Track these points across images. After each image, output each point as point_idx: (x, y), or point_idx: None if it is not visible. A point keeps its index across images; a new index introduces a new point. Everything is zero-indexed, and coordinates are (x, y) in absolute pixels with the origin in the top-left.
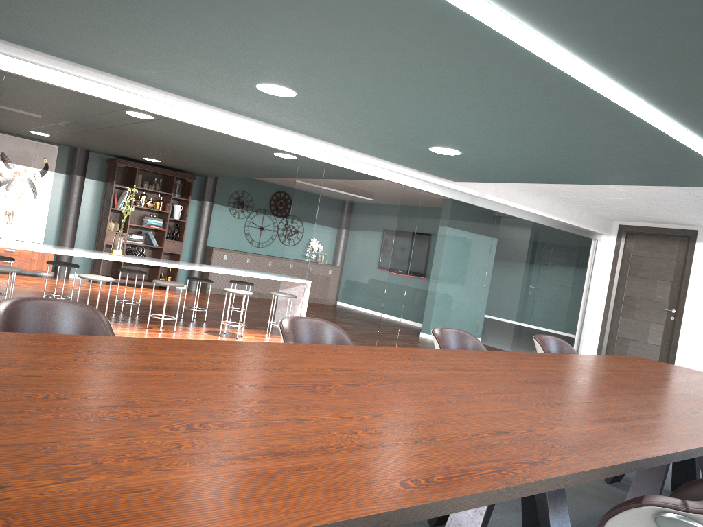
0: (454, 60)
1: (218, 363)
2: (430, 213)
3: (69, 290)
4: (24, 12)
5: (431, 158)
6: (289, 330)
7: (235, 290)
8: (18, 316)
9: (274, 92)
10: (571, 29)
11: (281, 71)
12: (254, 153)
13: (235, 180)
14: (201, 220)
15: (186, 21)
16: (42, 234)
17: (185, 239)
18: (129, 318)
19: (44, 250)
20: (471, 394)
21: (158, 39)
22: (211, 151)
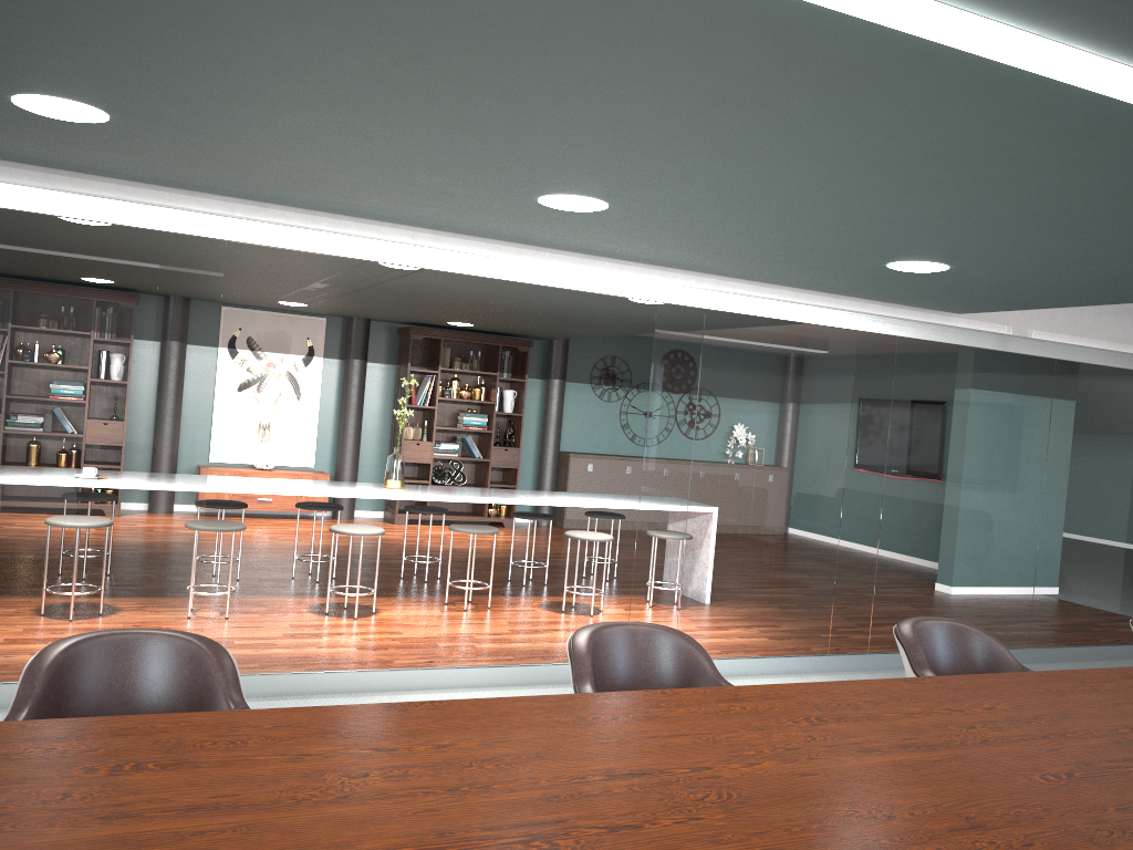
0: (858, 106)
1: (362, 777)
2: (918, 377)
3: (347, 540)
4: (145, 140)
5: (897, 280)
6: (583, 655)
7: (582, 534)
8: (78, 669)
9: (570, 206)
10: (1084, 1)
11: (562, 170)
12: (599, 301)
13: (598, 339)
14: (548, 410)
15: (366, 114)
16: (312, 453)
17: (525, 442)
18: (423, 585)
19: (278, 492)
20: (907, 840)
21: (347, 149)
22: (534, 305)
